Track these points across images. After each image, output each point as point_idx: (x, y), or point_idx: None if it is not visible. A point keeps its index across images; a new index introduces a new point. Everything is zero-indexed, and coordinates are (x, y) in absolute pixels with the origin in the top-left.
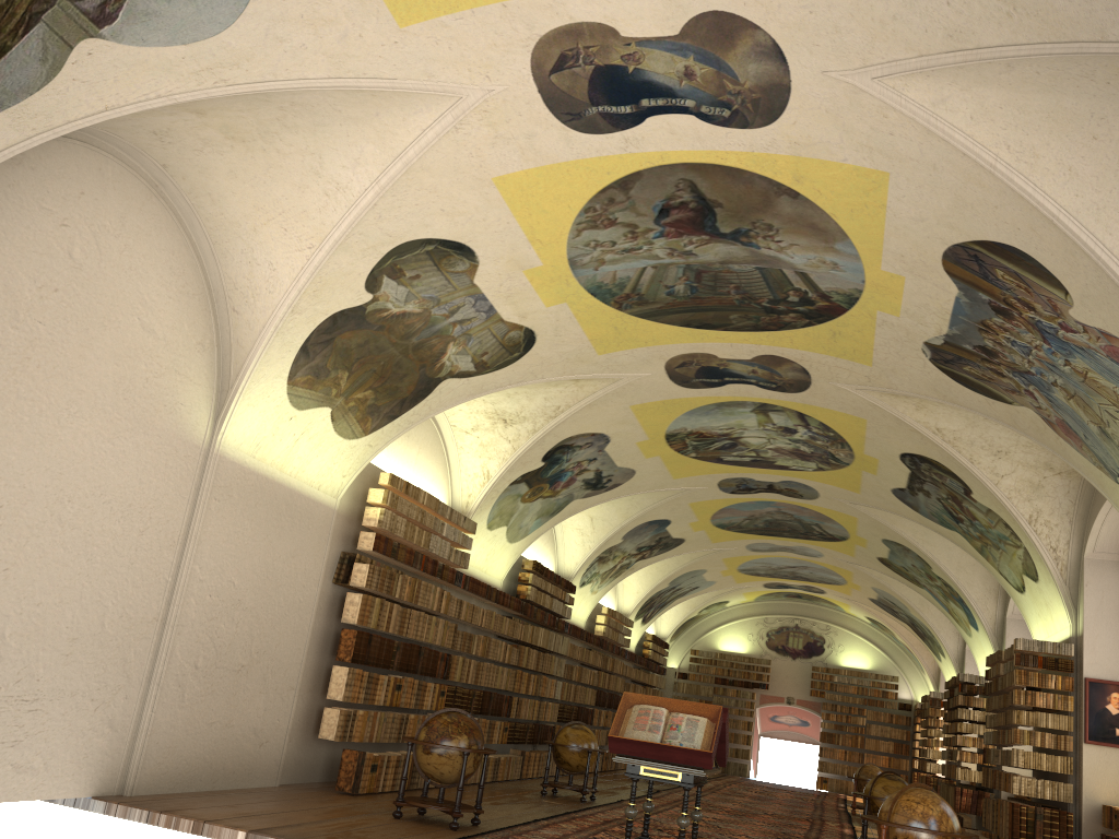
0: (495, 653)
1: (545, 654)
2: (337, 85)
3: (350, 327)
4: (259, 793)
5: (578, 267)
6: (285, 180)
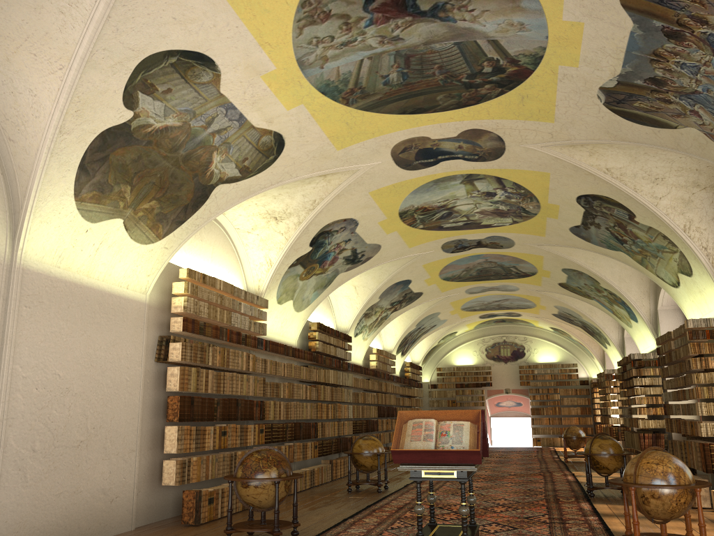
0: (299, 394)
1: (337, 388)
2: None
3: (120, 144)
4: None
5: (306, 67)
6: (20, 3)
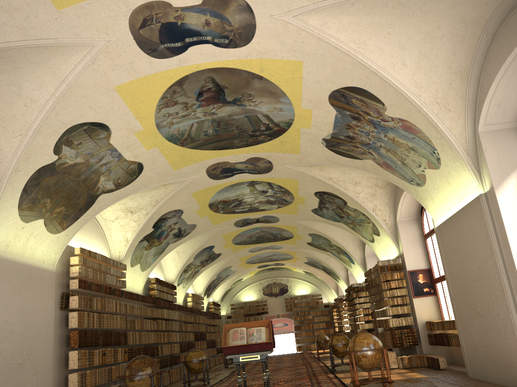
0: (146, 326)
1: (169, 321)
2: (26, 44)
3: (48, 174)
4: None
5: (161, 127)
6: (1, 101)
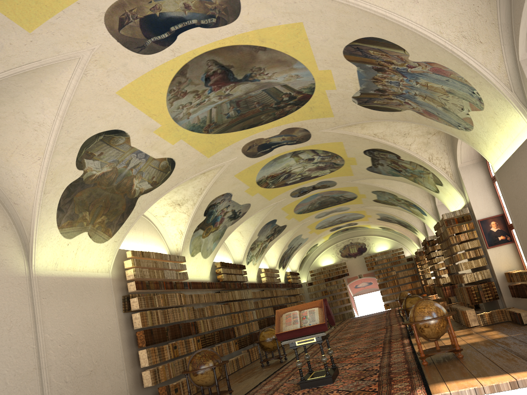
0: (217, 311)
1: (242, 302)
2: (11, 73)
3: (78, 190)
4: None
5: (179, 120)
6: (11, 130)
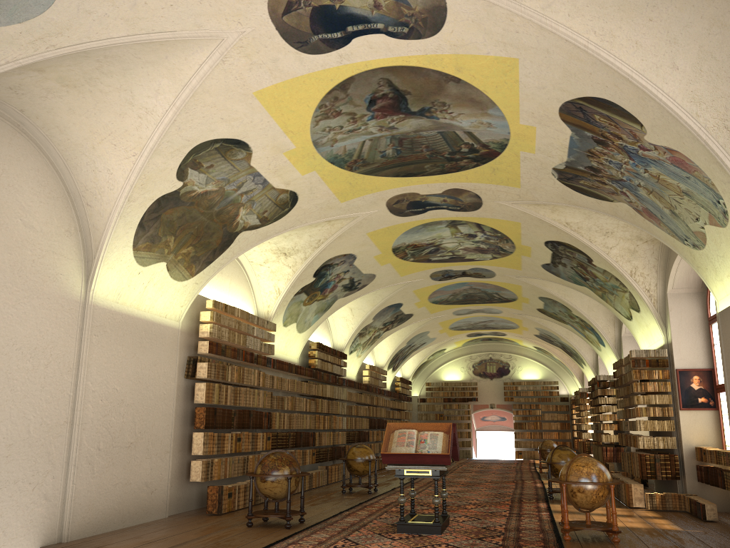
0: (300, 406)
1: (333, 401)
2: (134, 40)
3: (170, 206)
4: (155, 524)
5: (320, 146)
6: (109, 111)
